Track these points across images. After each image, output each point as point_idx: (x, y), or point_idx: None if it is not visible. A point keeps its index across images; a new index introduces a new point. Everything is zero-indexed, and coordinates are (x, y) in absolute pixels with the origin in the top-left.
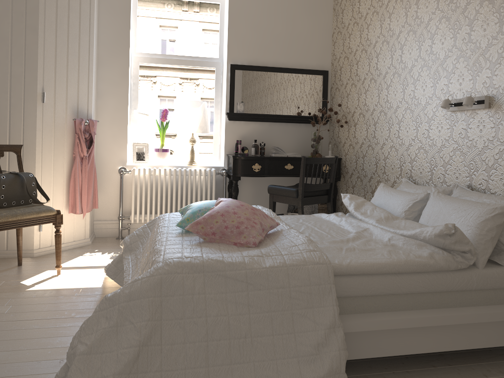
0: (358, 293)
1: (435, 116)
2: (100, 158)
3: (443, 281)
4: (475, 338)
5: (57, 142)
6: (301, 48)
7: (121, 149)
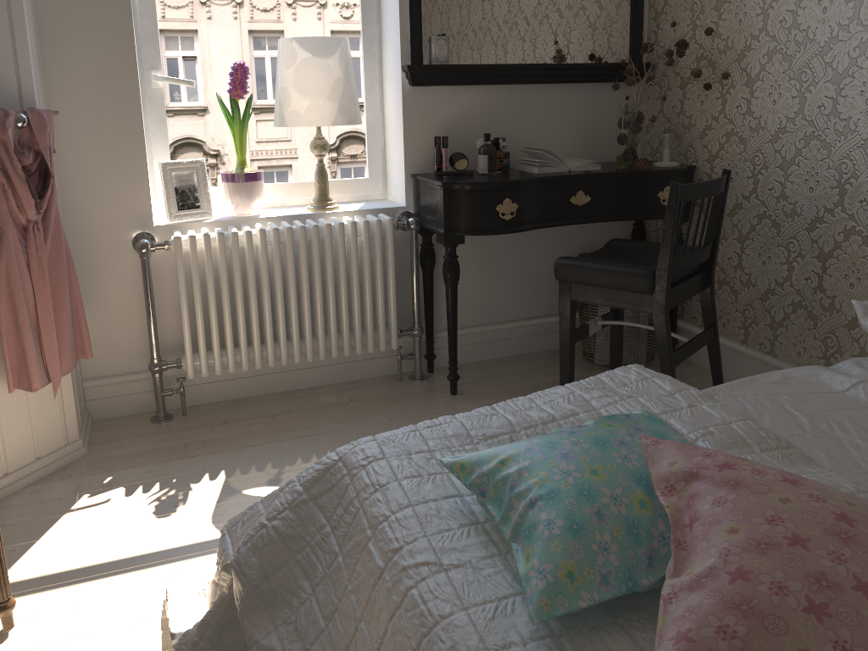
0: None
1: None
2: (75, 215)
3: None
4: None
5: None
6: None
7: (133, 184)
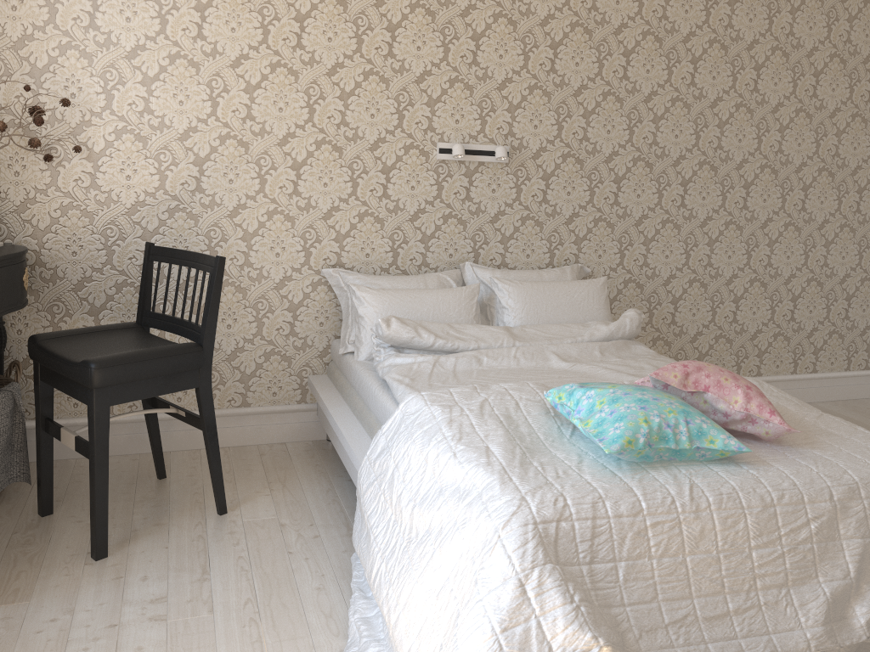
0: None
1: (402, 164)
2: None
3: None
4: None
5: None
6: None
7: None
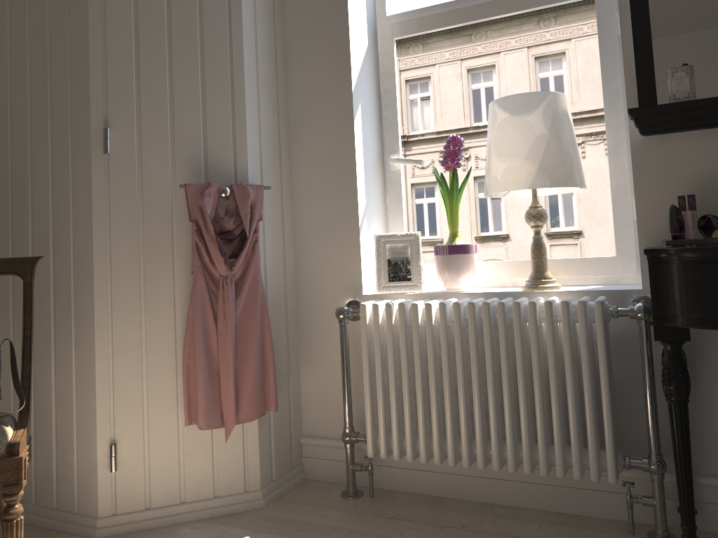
0: None
1: None
2: (304, 280)
3: None
4: None
5: (153, 246)
6: None
7: (348, 254)
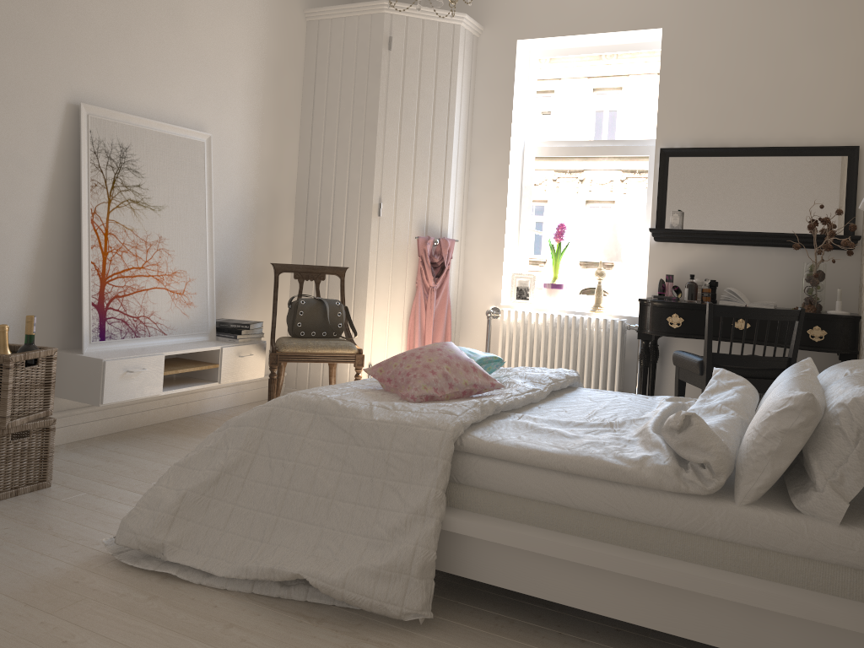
0: (503, 487)
1: None
2: (467, 293)
3: (650, 506)
4: (697, 622)
5: (397, 266)
6: (799, 109)
7: (495, 281)
